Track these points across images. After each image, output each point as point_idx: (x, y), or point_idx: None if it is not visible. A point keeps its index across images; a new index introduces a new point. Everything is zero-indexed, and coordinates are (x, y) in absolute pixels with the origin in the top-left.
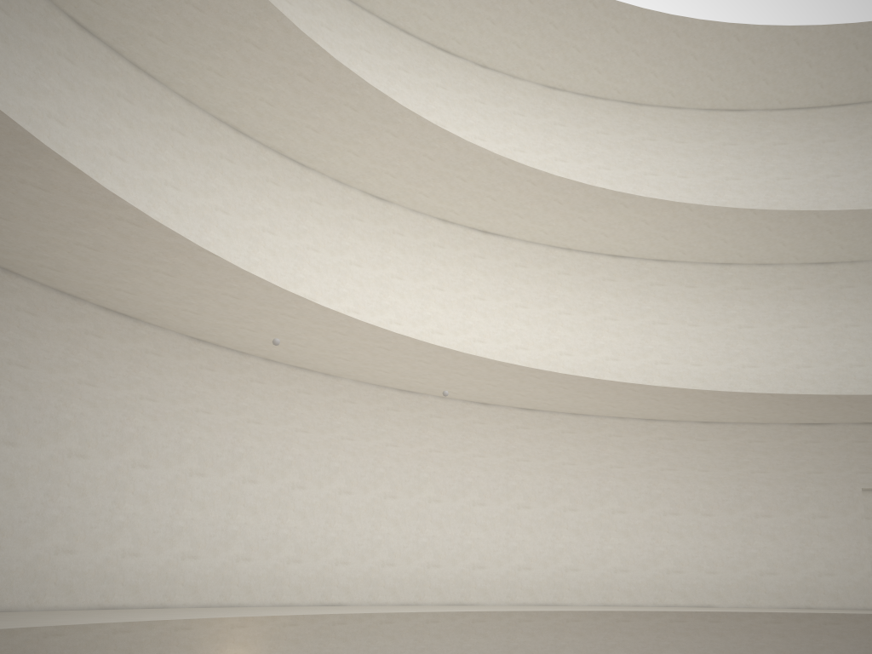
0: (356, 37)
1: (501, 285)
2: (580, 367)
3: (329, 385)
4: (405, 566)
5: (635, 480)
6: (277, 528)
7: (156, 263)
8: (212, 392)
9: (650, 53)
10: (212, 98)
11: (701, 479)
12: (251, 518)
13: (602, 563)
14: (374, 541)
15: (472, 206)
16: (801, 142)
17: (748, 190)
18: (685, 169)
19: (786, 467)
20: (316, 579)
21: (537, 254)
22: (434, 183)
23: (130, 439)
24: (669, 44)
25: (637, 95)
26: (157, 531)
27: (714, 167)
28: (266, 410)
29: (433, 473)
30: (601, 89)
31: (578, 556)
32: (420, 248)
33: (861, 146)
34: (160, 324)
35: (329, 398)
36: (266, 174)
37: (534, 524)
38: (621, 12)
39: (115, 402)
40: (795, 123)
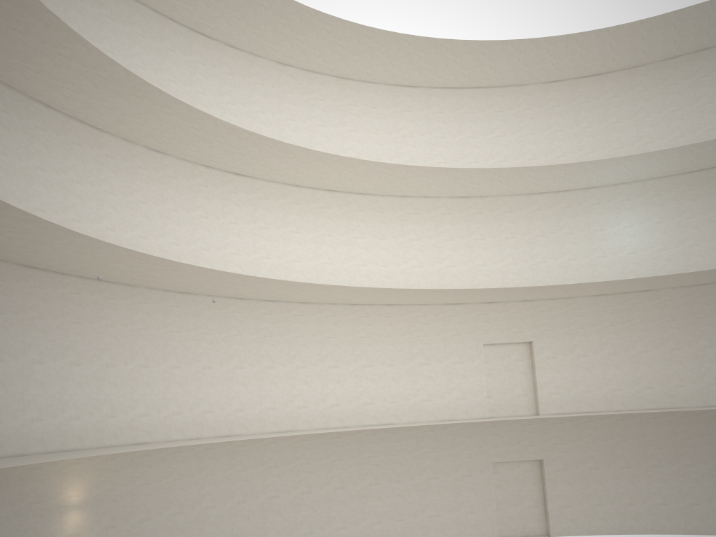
0: (134, 24)
1: (250, 213)
2: (306, 270)
3: (128, 292)
4: (189, 414)
5: (344, 345)
6: (97, 395)
7: (10, 227)
8: (44, 303)
9: (351, 47)
10: (28, 85)
11: (386, 343)
12: (78, 389)
13: (323, 401)
14: (166, 398)
15: (227, 158)
16: (452, 112)
17: (418, 144)
18: (377, 127)
19: (439, 332)
20: (127, 427)
21: (275, 189)
22: (199, 144)
23: None
24: (364, 43)
25: (344, 73)
26: (13, 404)
27: (396, 127)
28: (84, 313)
29: (206, 349)
30: (318, 67)
31: (307, 398)
32: (190, 187)
33: (489, 117)
34: (3, 259)
35: (129, 302)
36: (72, 138)
37: (277, 378)
38: (329, 20)
39: None
40: (449, 98)
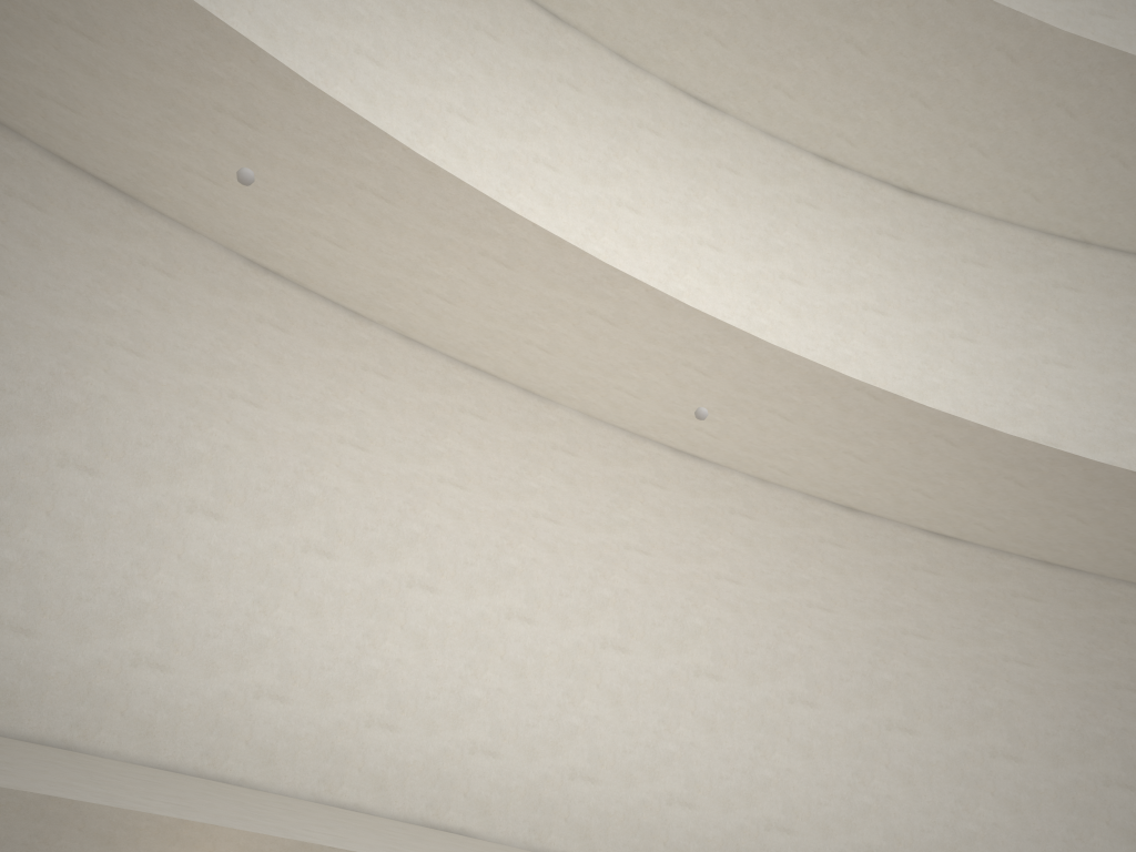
0: None
1: (927, 293)
2: None
3: (528, 412)
4: (620, 790)
5: None
6: (358, 653)
7: None
8: (273, 369)
9: None
10: None
11: None
12: (306, 621)
13: None
14: (562, 725)
15: (880, 123)
16: None
17: None
18: None
19: None
20: (422, 771)
21: (1014, 245)
22: (802, 60)
23: (66, 413)
24: None
25: None
26: (88, 599)
27: None
28: (385, 430)
29: (714, 622)
30: None
31: None
32: (768, 201)
33: None
34: (180, 218)
35: (522, 436)
36: (477, 17)
37: (918, 768)
38: None
39: (46, 335)
40: None
